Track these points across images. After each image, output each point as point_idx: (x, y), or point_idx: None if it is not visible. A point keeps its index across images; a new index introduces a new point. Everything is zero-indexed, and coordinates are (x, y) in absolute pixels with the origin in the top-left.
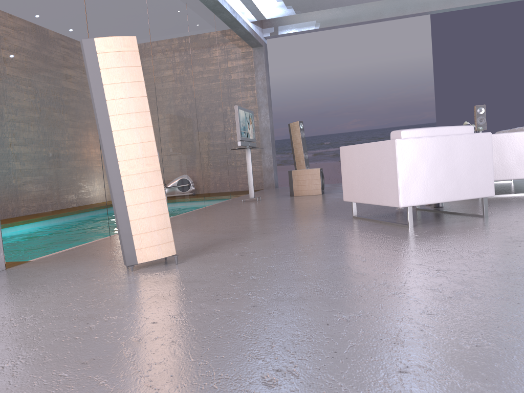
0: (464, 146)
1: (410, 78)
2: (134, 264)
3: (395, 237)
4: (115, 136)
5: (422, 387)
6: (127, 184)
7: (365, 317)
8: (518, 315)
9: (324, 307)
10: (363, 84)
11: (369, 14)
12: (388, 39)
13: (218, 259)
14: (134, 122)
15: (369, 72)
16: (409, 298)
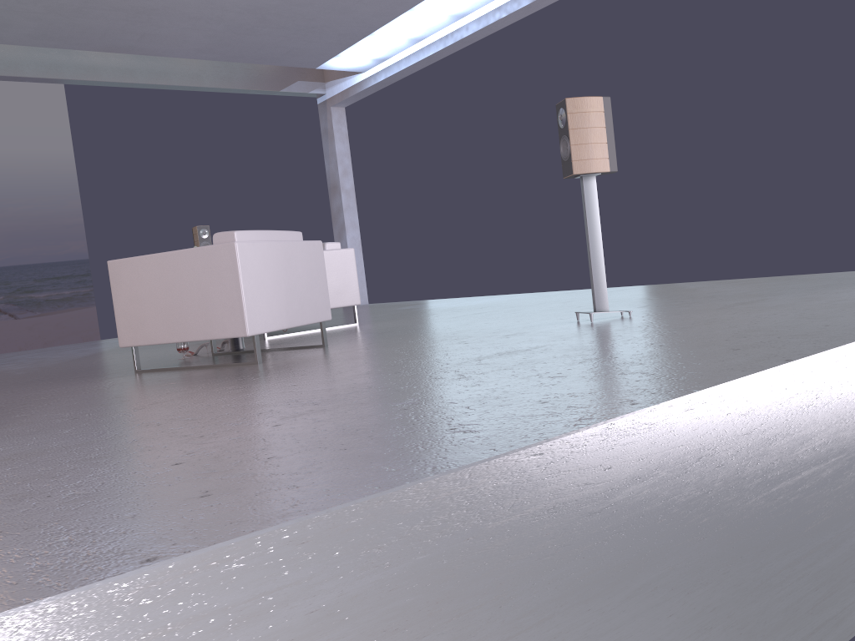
0: (301, 255)
1: (38, 184)
2: None
3: (268, 370)
4: None
5: (576, 401)
6: None
7: (425, 399)
8: (535, 371)
9: (364, 406)
10: None
11: None
12: None
13: (40, 428)
14: None
15: None
16: (427, 385)
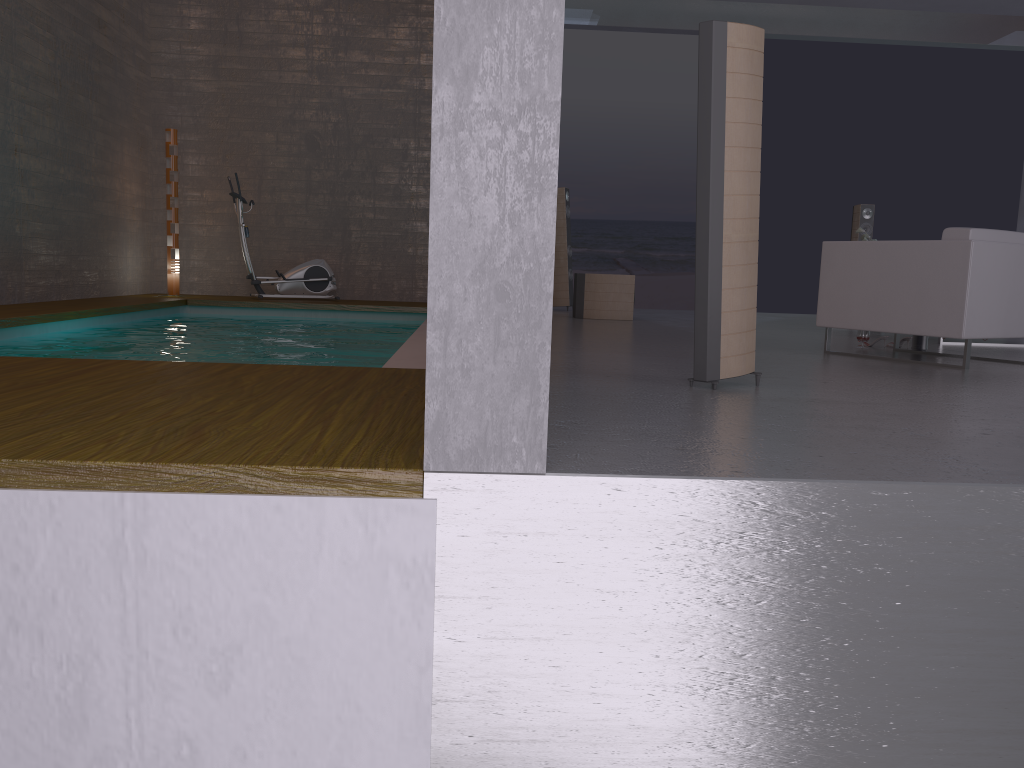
0: None
1: (677, 138)
2: (715, 380)
3: (986, 377)
4: (726, 180)
5: None
6: (727, 256)
7: None
8: None
9: None
10: (597, 136)
11: (686, 18)
12: (648, 63)
13: (802, 384)
14: (748, 161)
15: (609, 116)
16: None
